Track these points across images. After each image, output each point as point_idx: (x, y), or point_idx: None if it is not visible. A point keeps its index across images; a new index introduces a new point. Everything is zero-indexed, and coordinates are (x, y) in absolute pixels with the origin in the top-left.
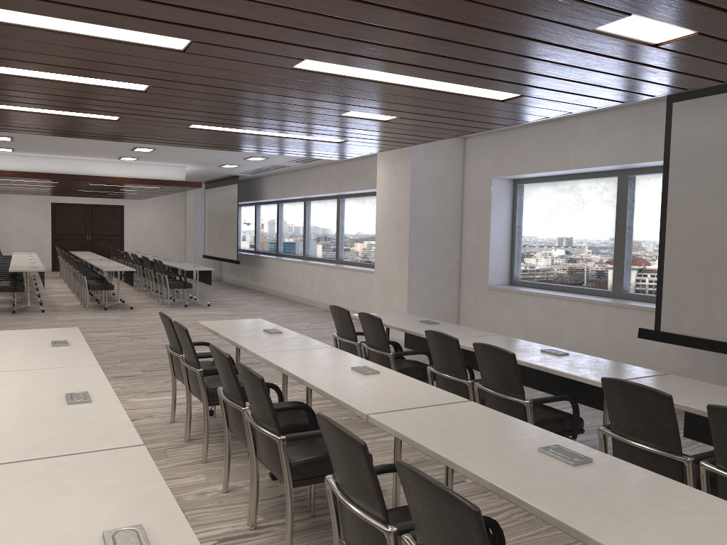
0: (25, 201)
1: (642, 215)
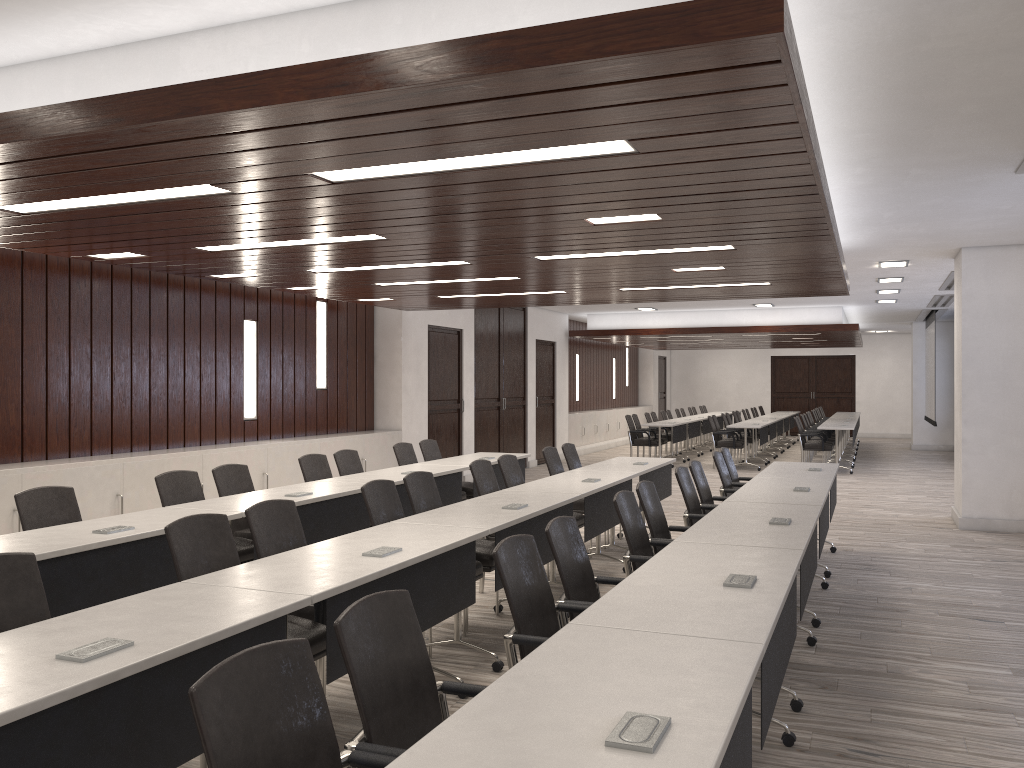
0: (743, 355)
1: None
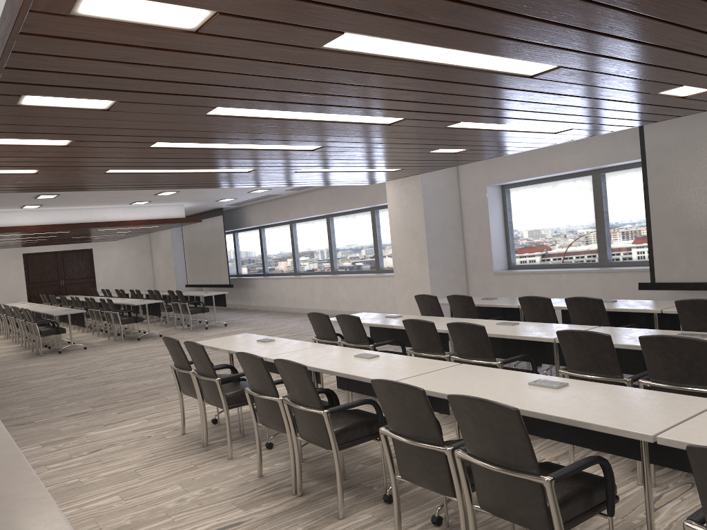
0: None
1: (615, 202)
